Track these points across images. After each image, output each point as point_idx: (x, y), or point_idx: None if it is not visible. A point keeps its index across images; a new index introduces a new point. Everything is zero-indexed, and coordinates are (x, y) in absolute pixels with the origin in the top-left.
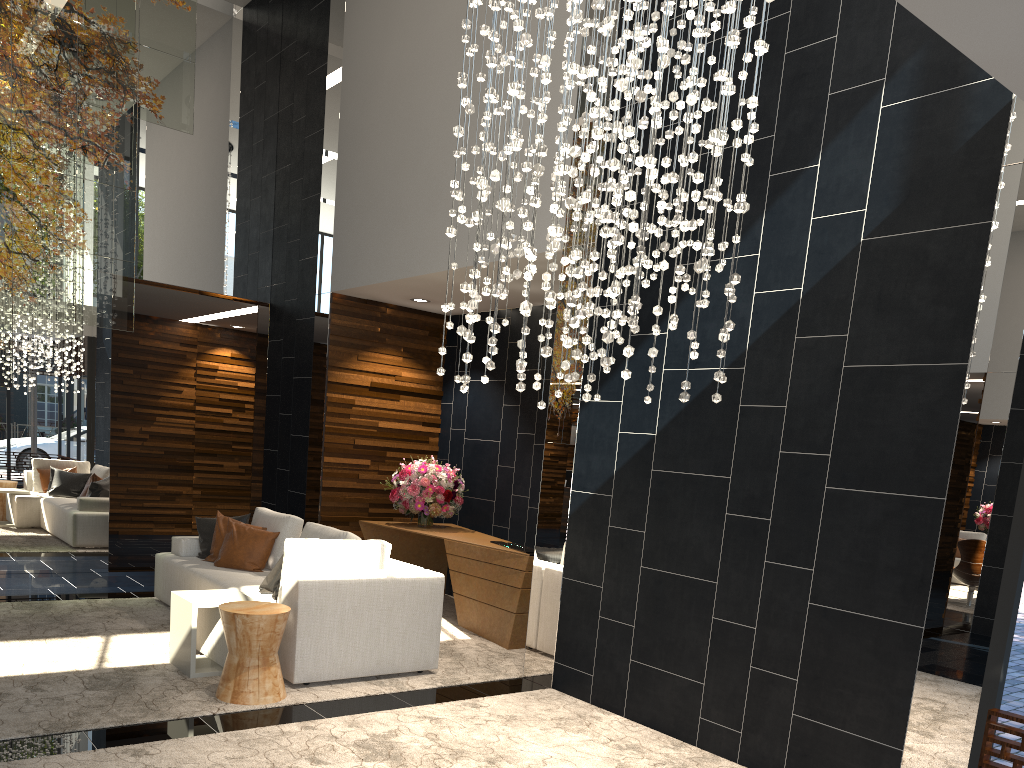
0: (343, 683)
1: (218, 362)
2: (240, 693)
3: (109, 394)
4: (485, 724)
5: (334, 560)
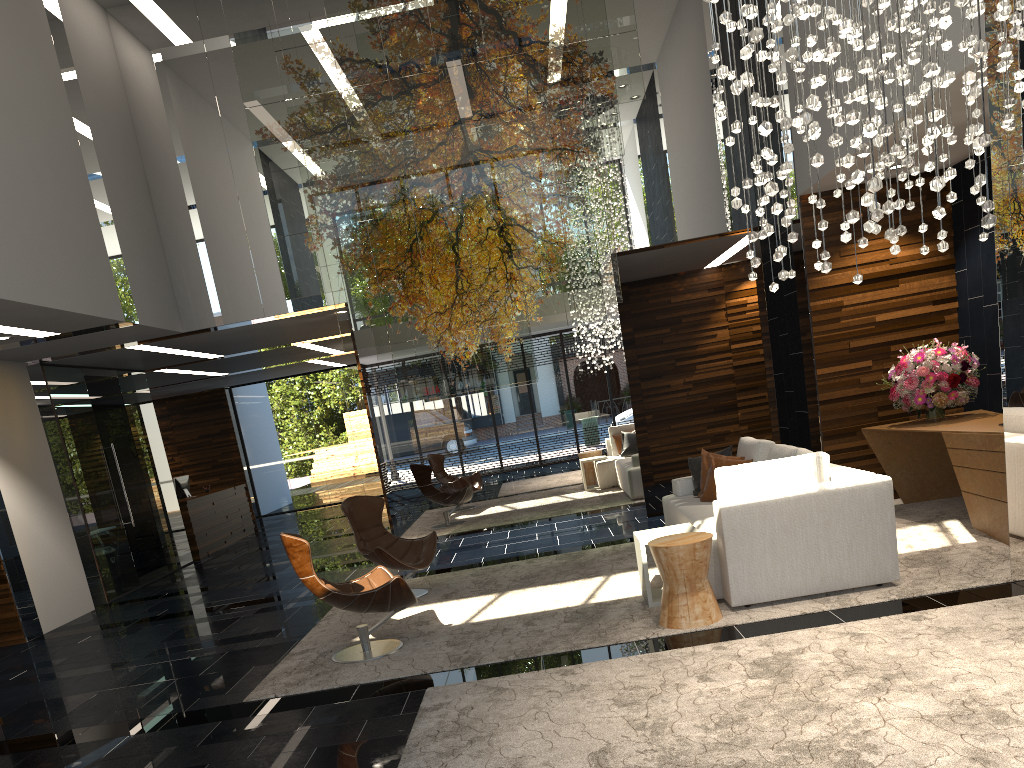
0: (785, 603)
1: (746, 296)
2: (673, 619)
3: (624, 361)
4: (913, 638)
5: (764, 482)
